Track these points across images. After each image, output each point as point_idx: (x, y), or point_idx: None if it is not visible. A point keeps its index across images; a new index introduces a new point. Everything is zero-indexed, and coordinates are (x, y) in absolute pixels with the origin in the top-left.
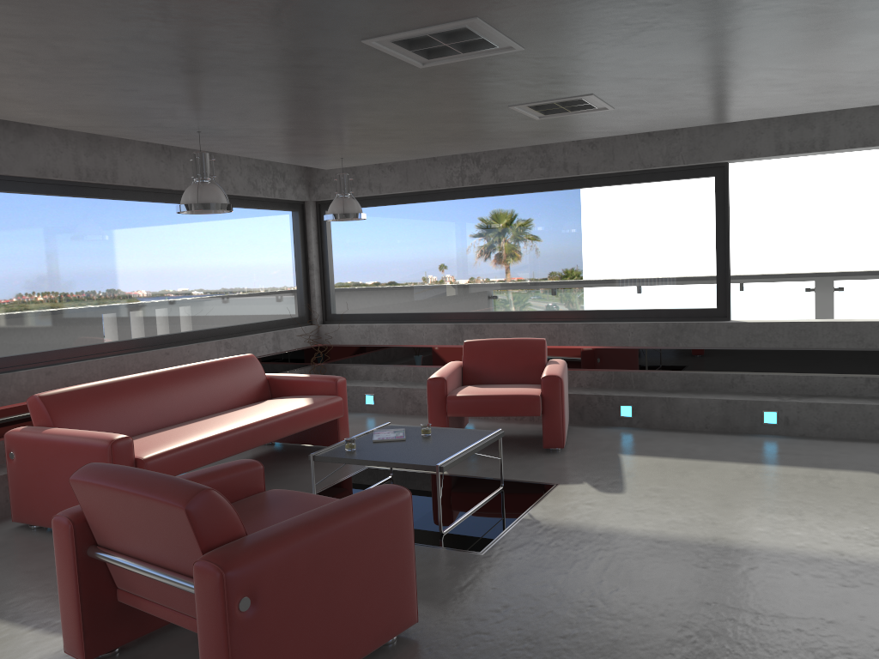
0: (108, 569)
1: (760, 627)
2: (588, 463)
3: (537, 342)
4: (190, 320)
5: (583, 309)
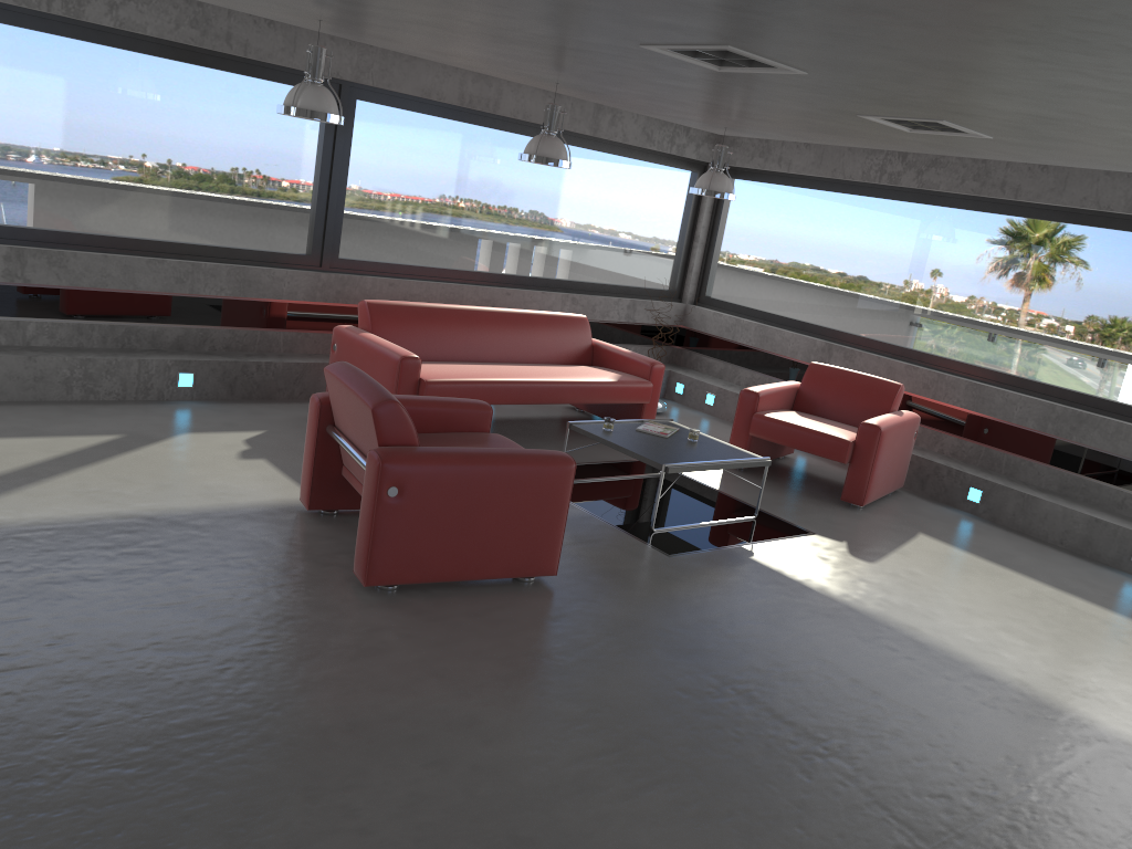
0: (339, 447)
1: (845, 692)
2: (873, 529)
3: (890, 386)
4: (542, 266)
5: (976, 364)
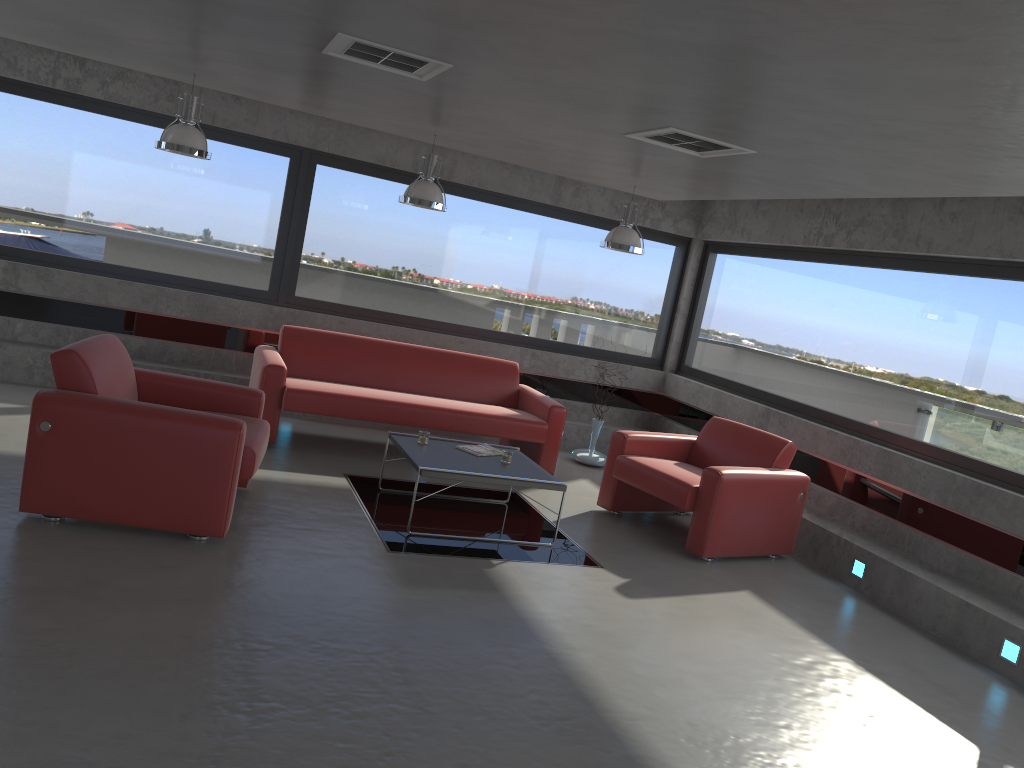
0: None
1: (376, 675)
2: (688, 577)
3: (777, 442)
4: (505, 321)
5: (896, 431)
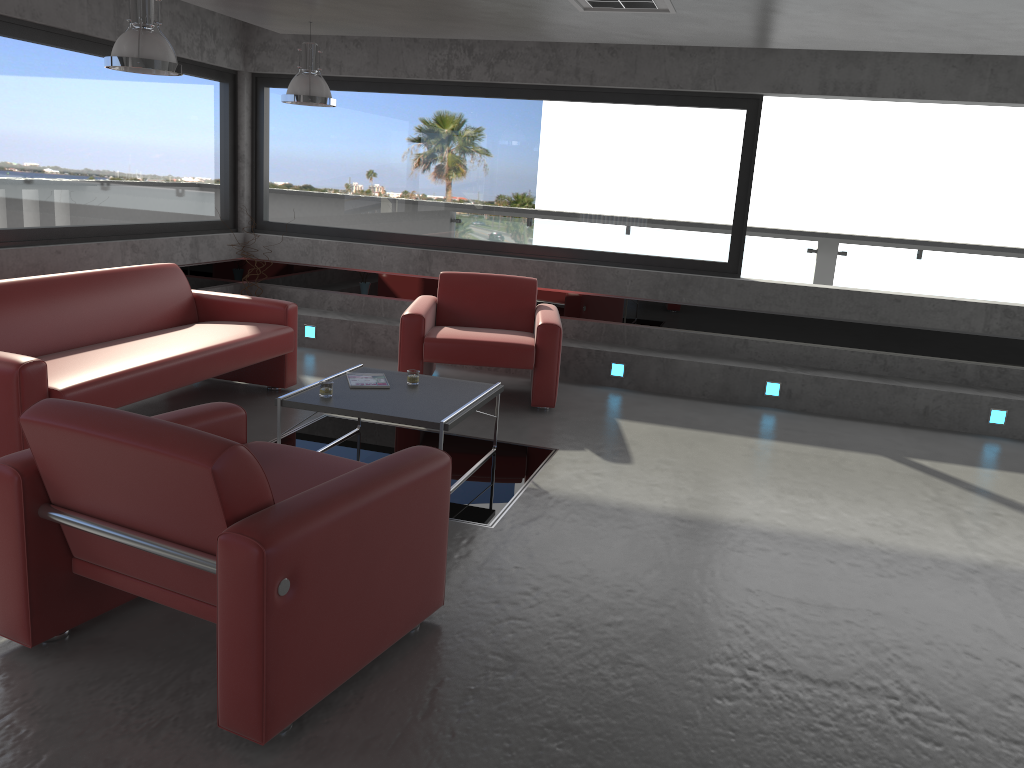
0: (63, 534)
1: (811, 618)
2: (584, 427)
3: (528, 282)
4: (87, 211)
5: (577, 248)
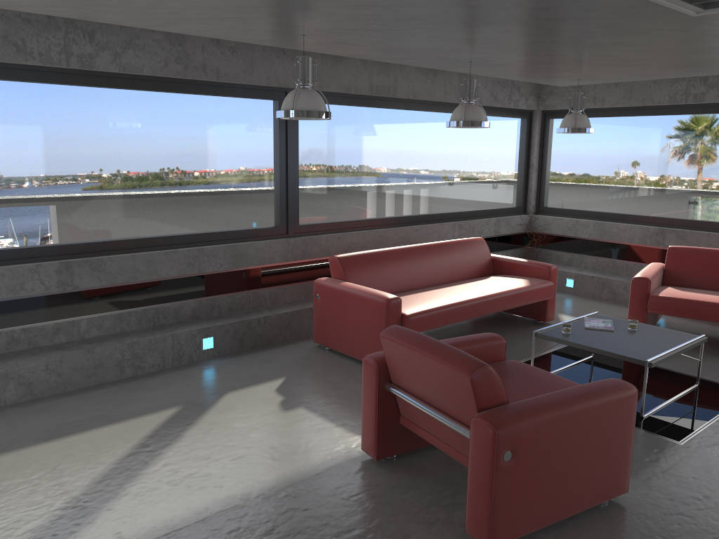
0: (396, 400)
1: None
2: None
3: None
4: (434, 205)
5: None
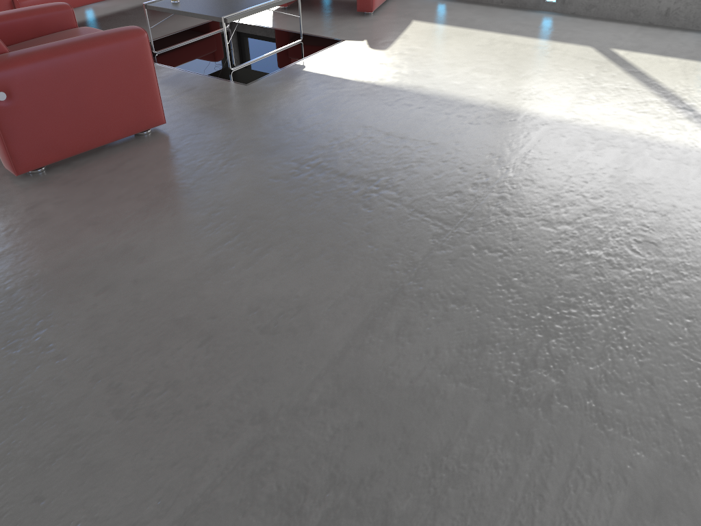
0: None
1: (383, 143)
2: (382, 26)
3: None
4: None
5: None
